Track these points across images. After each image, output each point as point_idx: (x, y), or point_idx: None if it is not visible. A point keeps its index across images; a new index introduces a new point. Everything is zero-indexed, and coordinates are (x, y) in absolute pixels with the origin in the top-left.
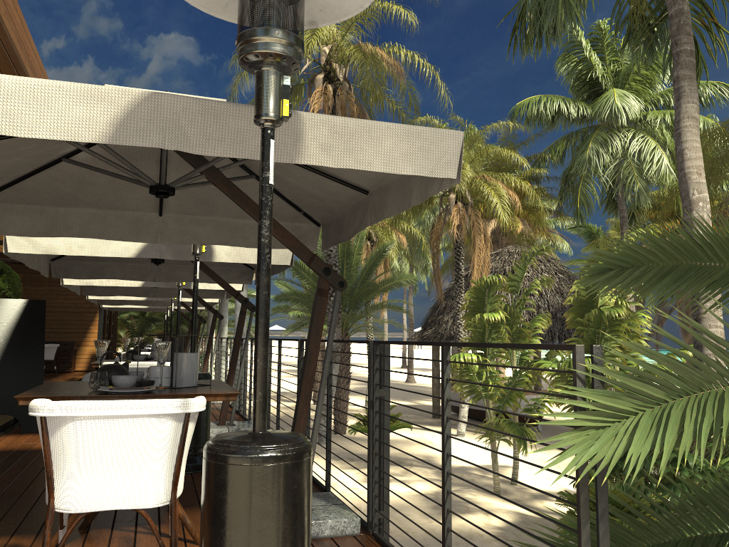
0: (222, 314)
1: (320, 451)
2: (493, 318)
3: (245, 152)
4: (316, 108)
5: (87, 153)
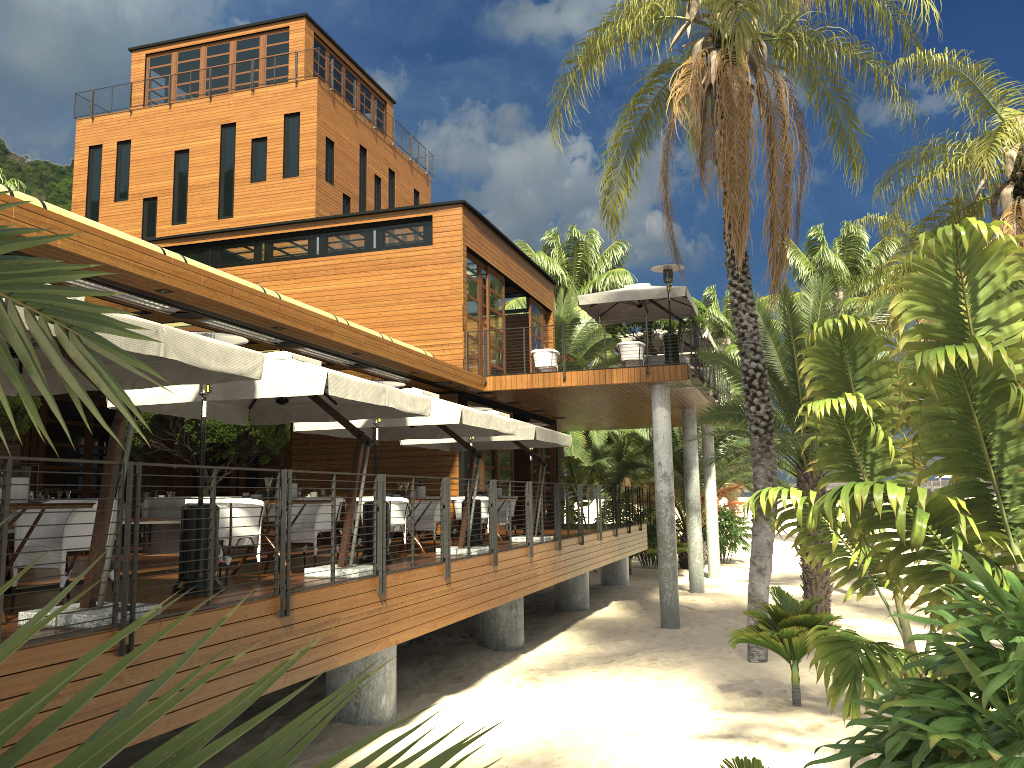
0: (687, 450)
1: (722, 674)
2: (823, 410)
3: None
4: (678, 94)
5: None
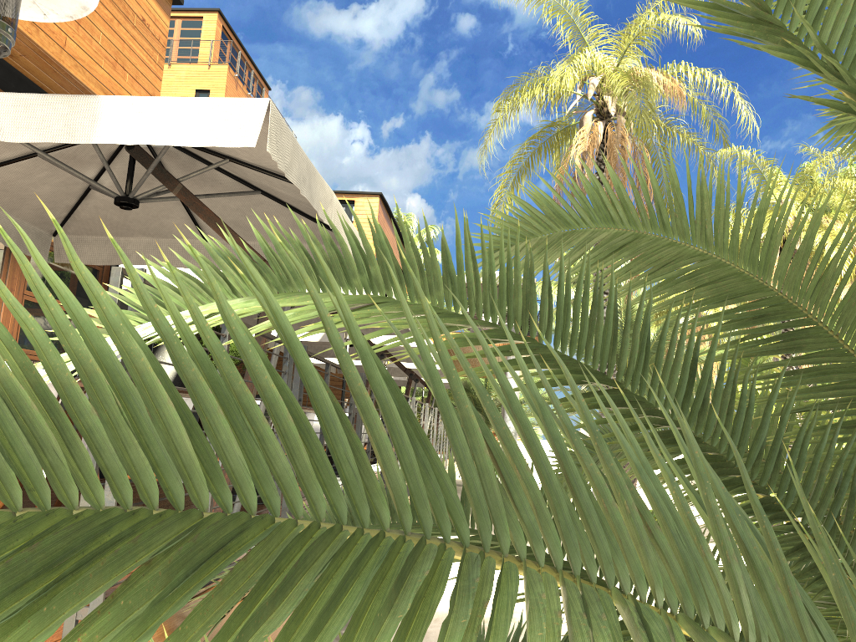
0: None
1: None
2: None
3: (48, 136)
4: (579, 150)
5: (67, 172)
